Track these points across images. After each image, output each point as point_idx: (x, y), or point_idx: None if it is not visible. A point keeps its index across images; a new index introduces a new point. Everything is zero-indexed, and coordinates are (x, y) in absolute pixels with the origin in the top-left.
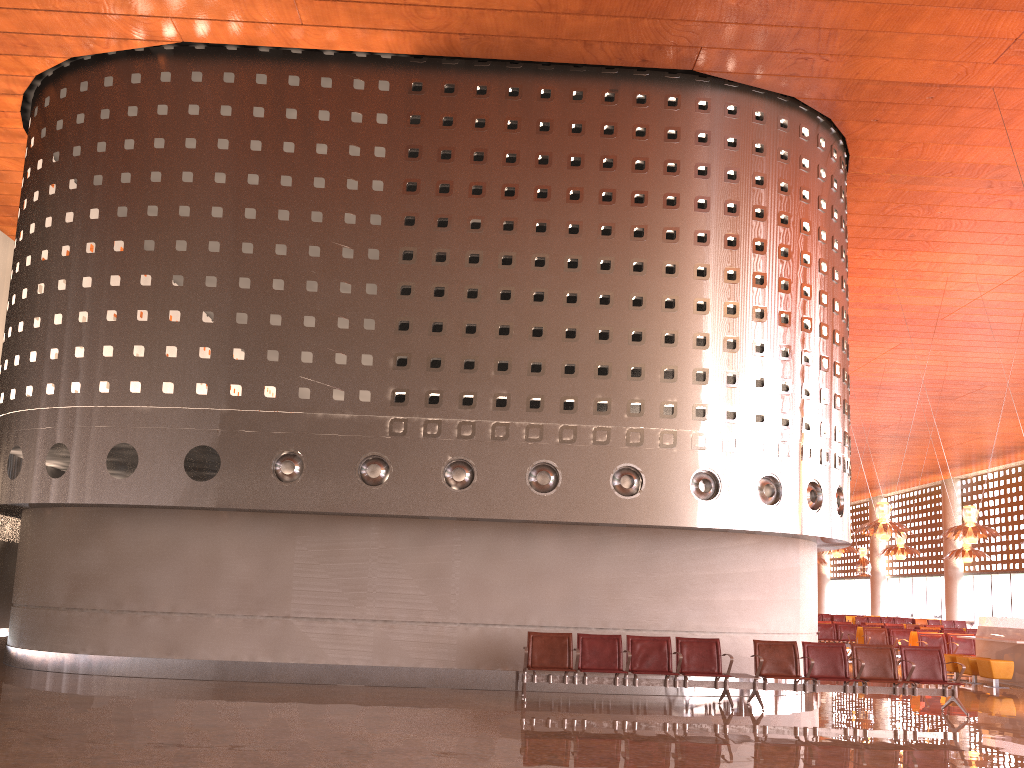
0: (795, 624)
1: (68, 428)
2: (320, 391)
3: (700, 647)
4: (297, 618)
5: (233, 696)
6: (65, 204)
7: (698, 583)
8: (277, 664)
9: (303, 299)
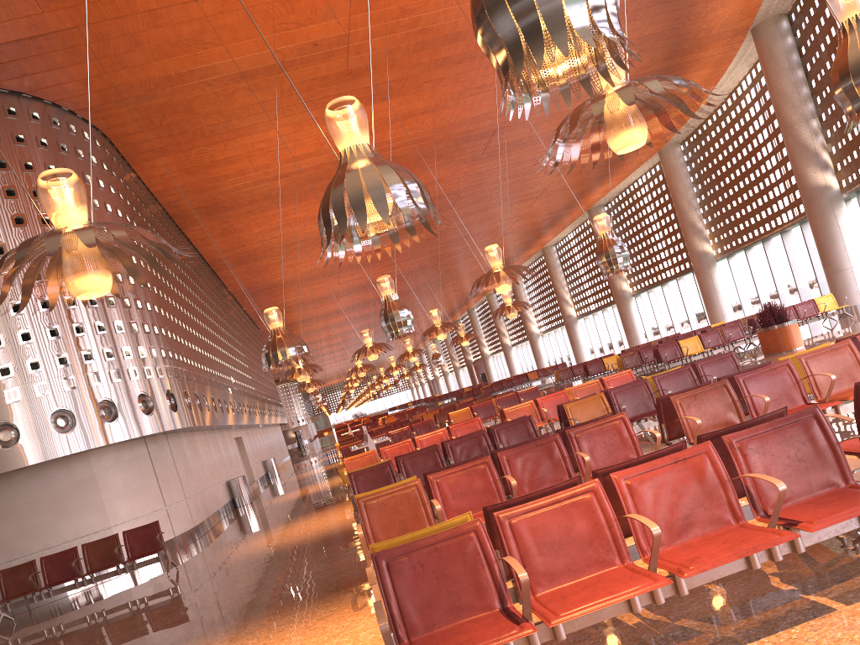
0: (102, 522)
1: None
2: None
3: None
4: None
5: None
6: None
7: None
8: None
9: None
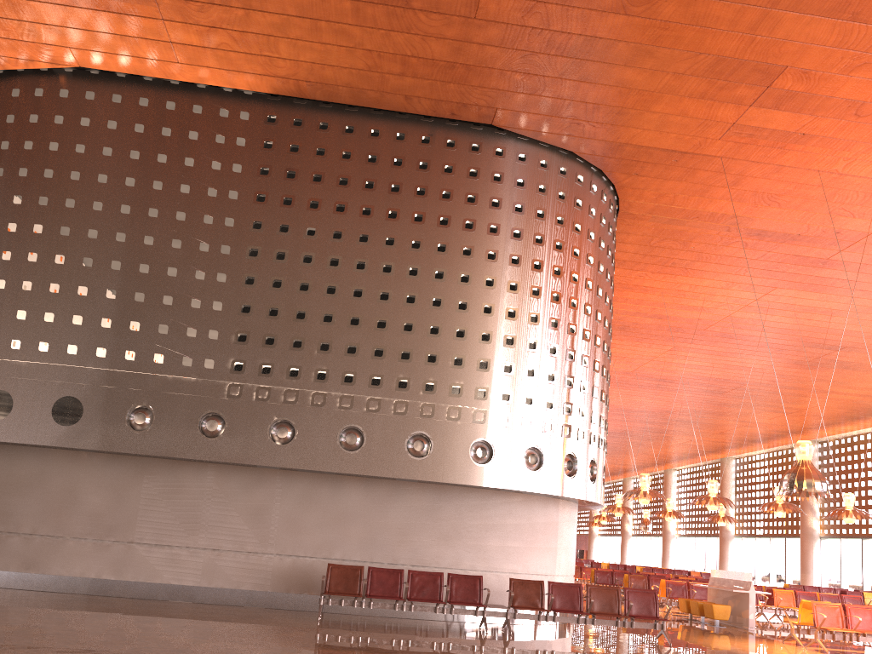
0: (552, 567)
1: None
2: (172, 357)
3: (466, 582)
4: (139, 544)
5: (73, 605)
6: None
7: (473, 530)
8: (119, 581)
9: (164, 282)
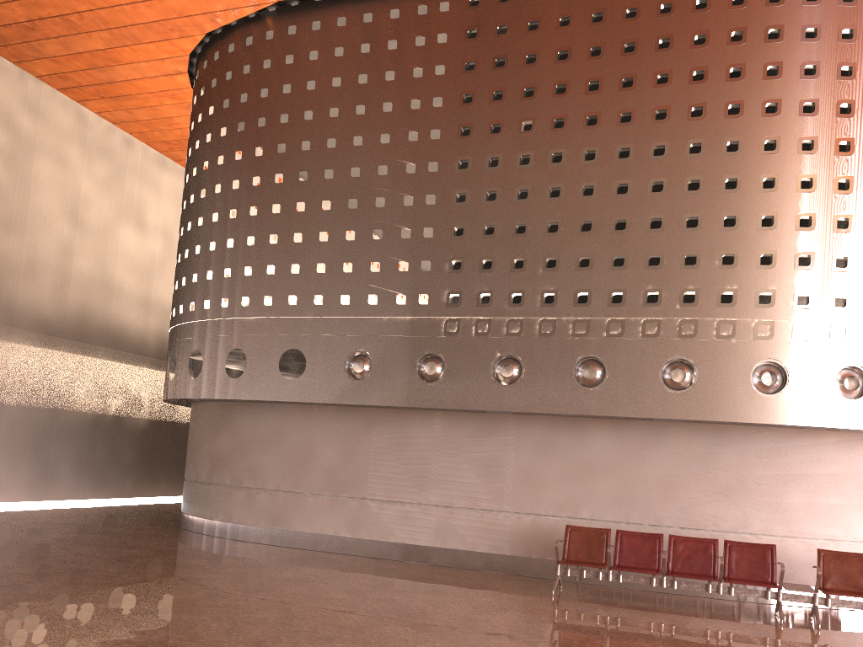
0: None
1: (202, 338)
2: (385, 297)
3: (752, 553)
4: (372, 500)
5: (293, 566)
6: (203, 155)
7: (765, 483)
8: (355, 539)
9: (373, 215)
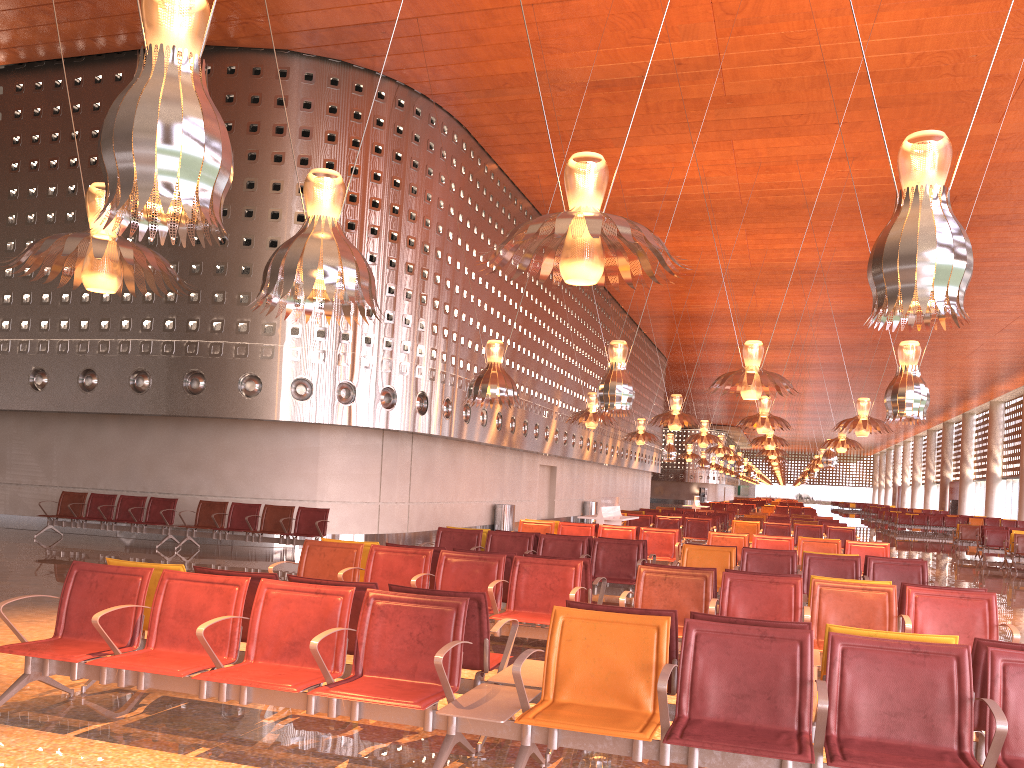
0: (309, 493)
1: None
2: None
3: (164, 504)
4: None
5: None
6: None
7: (211, 459)
8: None
9: None
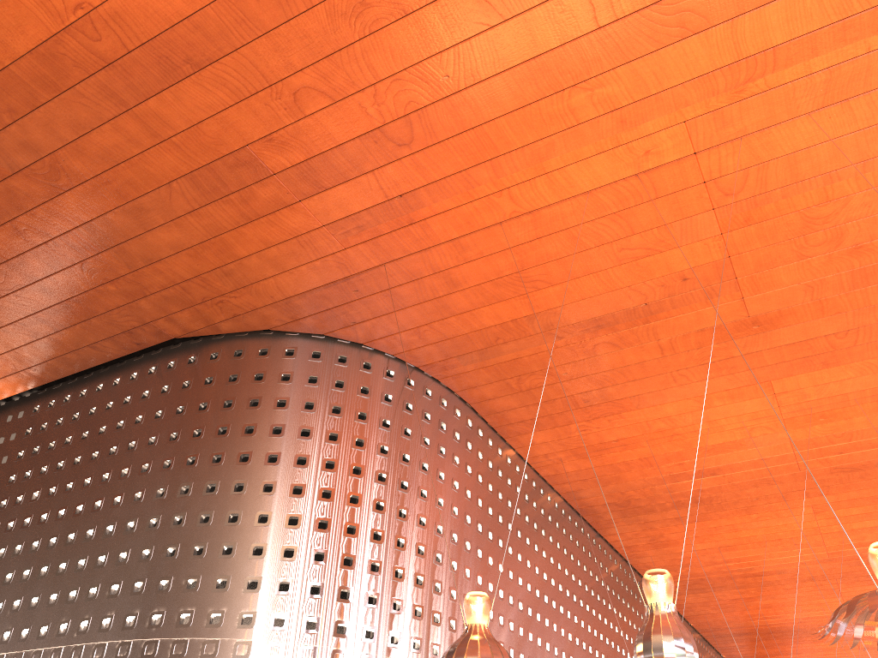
0: None
1: None
2: None
3: None
4: None
5: None
6: None
7: None
8: None
9: None
